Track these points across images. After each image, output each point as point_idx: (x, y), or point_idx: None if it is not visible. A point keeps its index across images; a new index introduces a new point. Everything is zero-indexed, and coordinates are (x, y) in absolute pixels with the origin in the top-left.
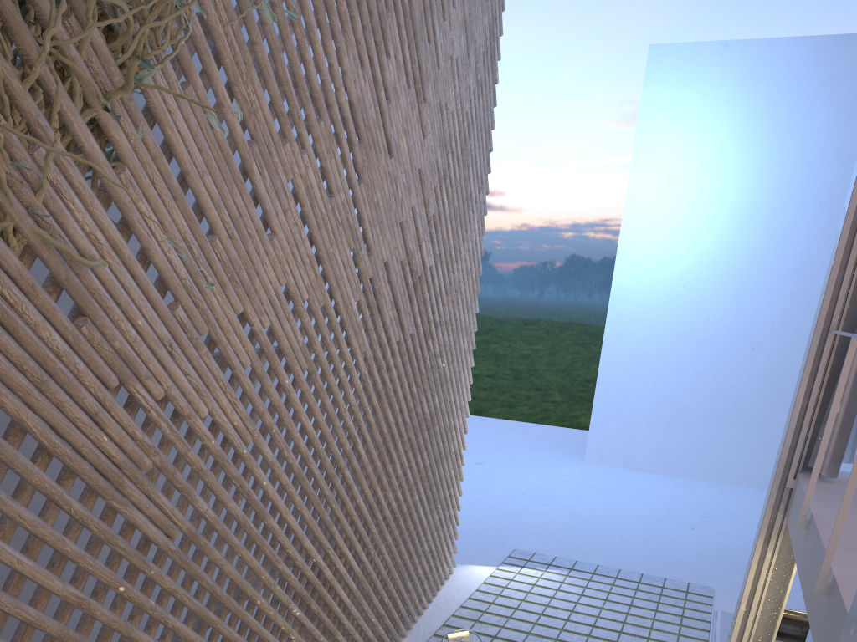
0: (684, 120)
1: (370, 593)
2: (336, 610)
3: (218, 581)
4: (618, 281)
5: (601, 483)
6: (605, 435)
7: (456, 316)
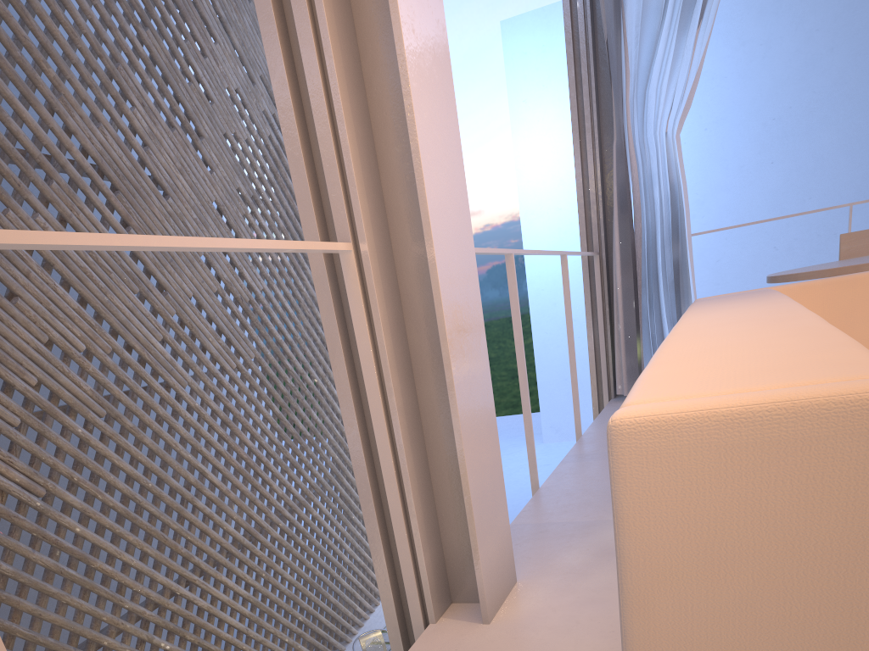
0: (552, 85)
1: (273, 614)
2: (225, 637)
3: (52, 631)
4: (529, 257)
5: (558, 459)
6: (557, 410)
7: (319, 331)
